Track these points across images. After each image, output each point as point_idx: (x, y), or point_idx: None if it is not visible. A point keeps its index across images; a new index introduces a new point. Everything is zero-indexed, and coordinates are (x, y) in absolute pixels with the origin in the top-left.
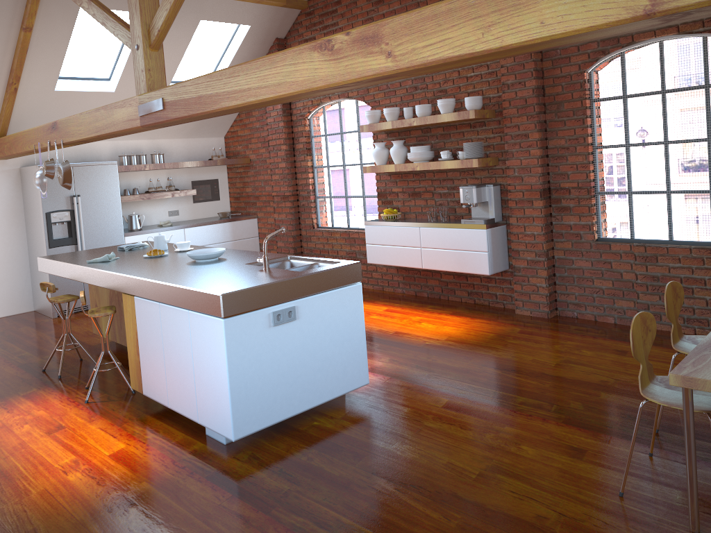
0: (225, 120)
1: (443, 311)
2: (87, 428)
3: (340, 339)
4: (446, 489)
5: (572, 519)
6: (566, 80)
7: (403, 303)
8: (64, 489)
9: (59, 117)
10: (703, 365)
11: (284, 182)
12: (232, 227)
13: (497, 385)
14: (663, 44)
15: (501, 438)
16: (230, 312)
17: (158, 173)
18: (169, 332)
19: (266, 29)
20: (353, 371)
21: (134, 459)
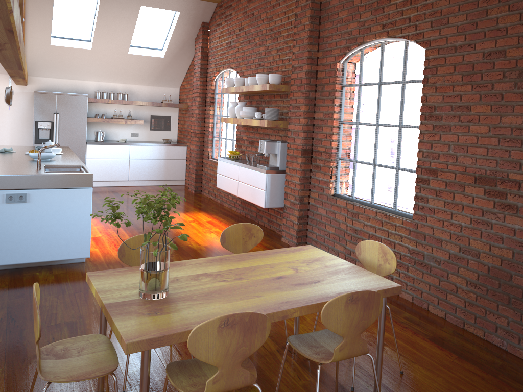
0: (177, 76)
1: None
2: None
3: (66, 222)
4: (24, 326)
5: None
6: (328, 67)
7: (227, 219)
8: None
9: (58, 62)
10: (119, 273)
11: (196, 123)
12: (167, 150)
13: None
14: (384, 45)
15: None
16: None
17: (127, 106)
18: None
19: (193, 15)
20: (75, 246)
21: None
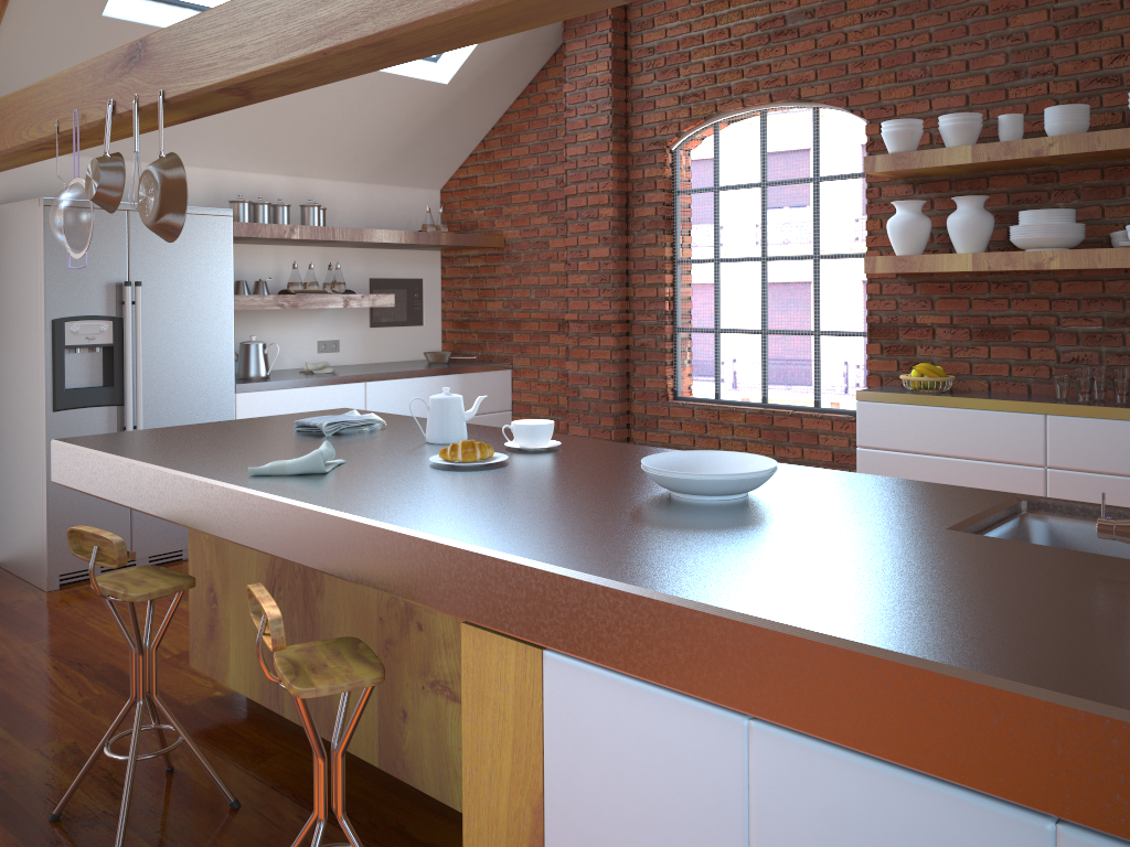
0: (453, 151)
1: None
2: None
3: None
4: None
5: None
6: None
7: None
8: None
9: None
10: None
11: (601, 290)
12: (463, 385)
13: None
14: None
15: None
16: None
17: (303, 253)
18: None
19: None
20: None
21: None
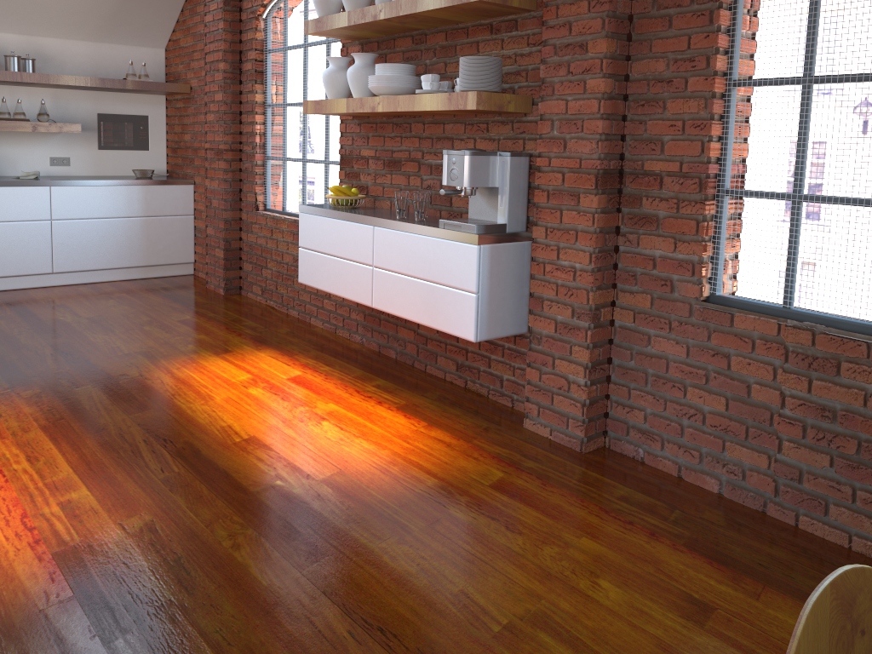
0: (159, 18)
1: (392, 397)
2: None
3: None
4: None
5: None
6: None
7: (340, 367)
8: None
9: None
10: None
11: (219, 126)
12: (145, 194)
13: None
14: None
15: None
16: None
17: (36, 92)
18: None
19: None
20: None
21: None
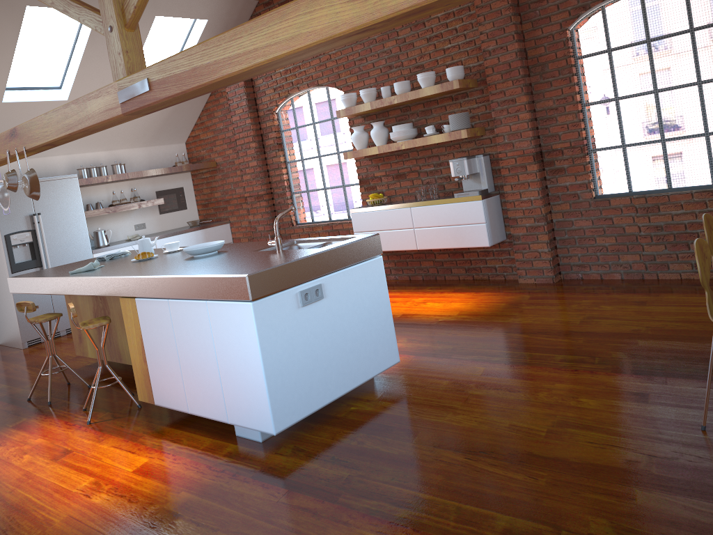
0: (185, 124)
1: (444, 290)
2: (98, 448)
3: (368, 316)
4: (520, 450)
5: (664, 458)
6: (549, 40)
7: (400, 288)
8: (92, 513)
9: None
10: None
11: (257, 181)
12: (205, 234)
13: (529, 348)
14: None
15: (556, 395)
16: (258, 294)
17: (120, 185)
18: (183, 330)
19: (224, 23)
20: (383, 350)
21: (163, 471)
